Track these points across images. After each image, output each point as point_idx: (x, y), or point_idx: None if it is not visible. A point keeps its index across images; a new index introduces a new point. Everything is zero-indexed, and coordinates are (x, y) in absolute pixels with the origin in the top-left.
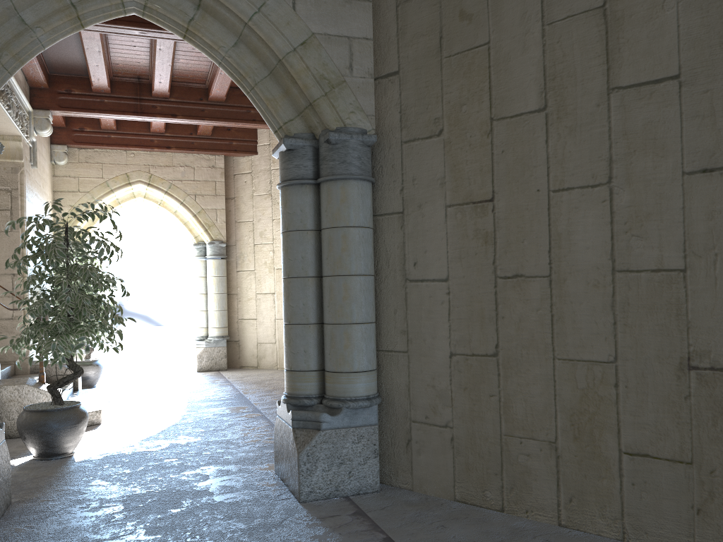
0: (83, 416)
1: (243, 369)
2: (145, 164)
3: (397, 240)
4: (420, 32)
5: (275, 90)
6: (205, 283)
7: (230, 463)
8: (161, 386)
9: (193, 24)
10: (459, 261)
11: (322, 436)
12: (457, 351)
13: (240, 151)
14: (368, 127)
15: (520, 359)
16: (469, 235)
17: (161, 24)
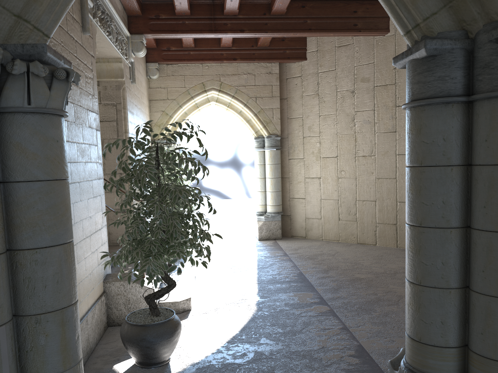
0: (177, 328)
1: (294, 238)
2: (216, 74)
3: None
4: None
5: None
6: (264, 169)
7: None
8: (233, 257)
9: None
10: None
11: None
12: None
13: (292, 58)
14: None
15: None
16: None
17: None
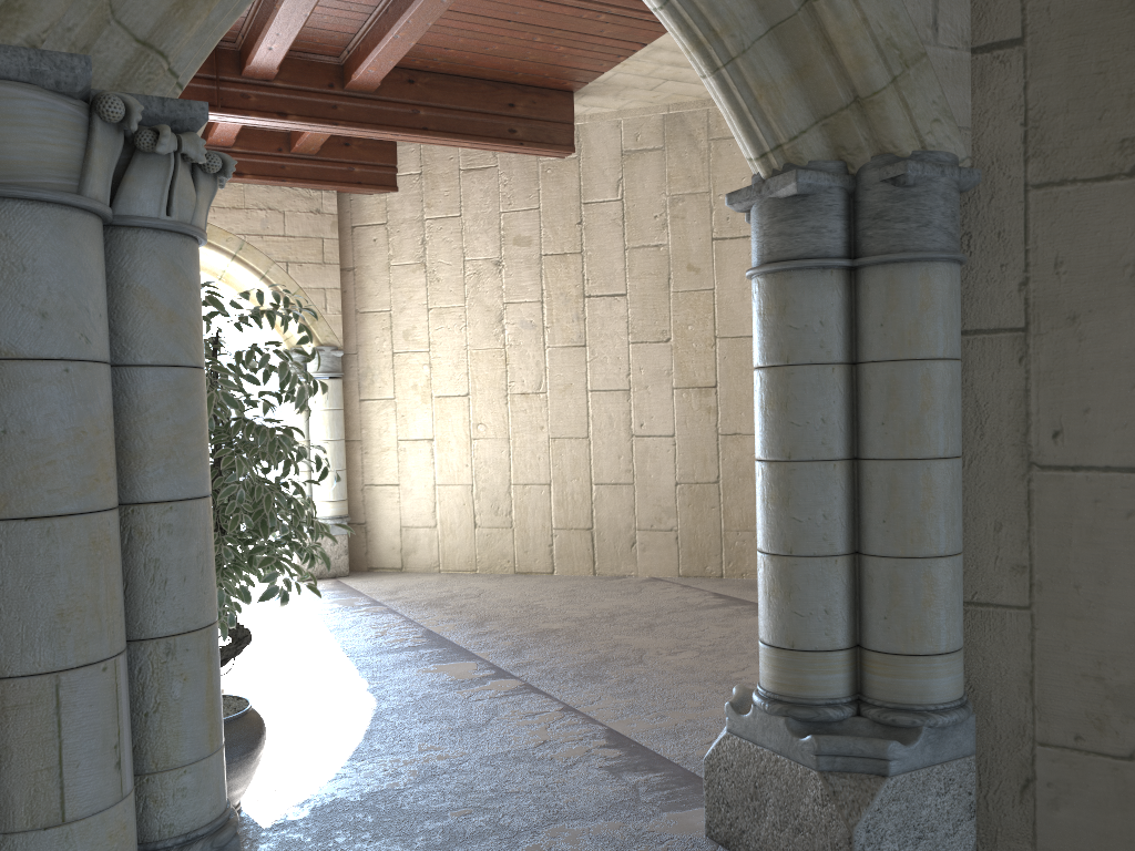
0: (263, 730)
1: (377, 573)
2: None
3: (1007, 384)
4: None
5: (775, 67)
6: (306, 422)
7: (591, 816)
8: (259, 617)
9: None
10: None
11: (890, 788)
12: None
13: (367, 184)
14: (960, 152)
15: None
16: None
17: None
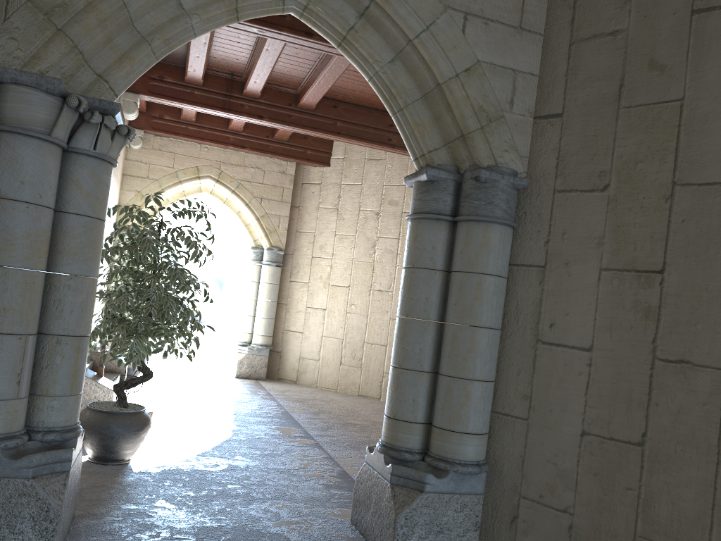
0: (147, 423)
1: (282, 382)
2: (216, 160)
3: (532, 295)
4: (596, 75)
5: (424, 115)
6: (257, 288)
7: (299, 501)
8: (202, 389)
9: (353, 33)
10: (608, 332)
11: (424, 499)
12: (592, 431)
13: (313, 161)
14: (519, 169)
15: (672, 455)
16: (625, 305)
17: (317, 28)
